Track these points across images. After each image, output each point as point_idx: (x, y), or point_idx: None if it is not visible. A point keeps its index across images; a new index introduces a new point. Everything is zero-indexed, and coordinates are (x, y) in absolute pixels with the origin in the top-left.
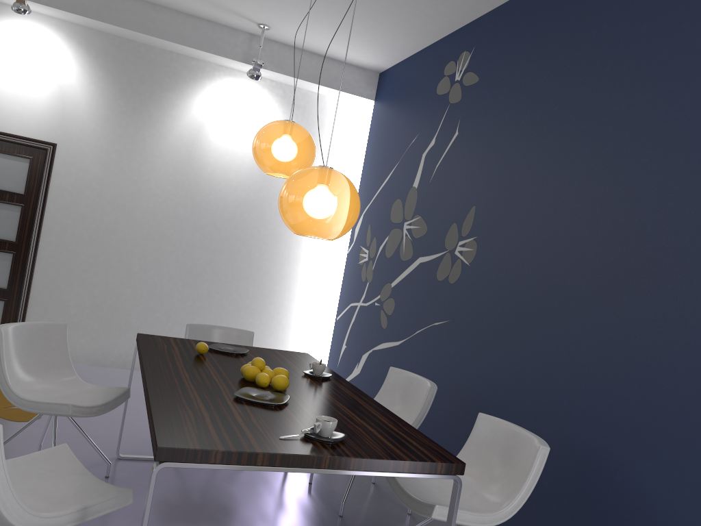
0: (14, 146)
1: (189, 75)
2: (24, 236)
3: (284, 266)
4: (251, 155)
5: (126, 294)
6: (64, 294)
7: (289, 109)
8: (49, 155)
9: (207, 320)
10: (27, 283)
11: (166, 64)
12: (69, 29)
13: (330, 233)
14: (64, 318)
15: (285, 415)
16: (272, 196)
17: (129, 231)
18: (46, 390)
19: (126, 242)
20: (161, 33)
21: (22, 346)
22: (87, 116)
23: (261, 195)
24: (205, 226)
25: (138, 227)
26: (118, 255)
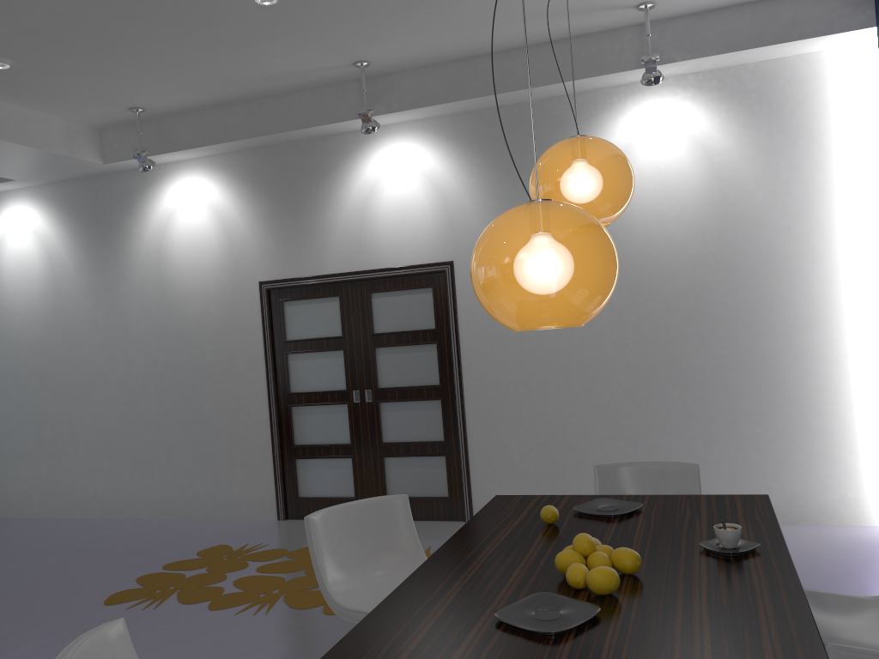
0: (414, 278)
1: (579, 117)
2: (447, 377)
3: (792, 339)
4: (693, 190)
5: (573, 424)
6: (502, 437)
7: (735, 102)
8: (448, 277)
9: (691, 442)
10: (461, 431)
11: (547, 116)
12: (434, 126)
13: (551, 317)
14: (509, 467)
15: (548, 658)
16: (743, 238)
17: (557, 342)
18: (382, 587)
19: (556, 357)
20: (524, 81)
21: (350, 533)
22: (476, 217)
23: (724, 243)
24: (653, 310)
25: (566, 334)
26: (552, 375)
